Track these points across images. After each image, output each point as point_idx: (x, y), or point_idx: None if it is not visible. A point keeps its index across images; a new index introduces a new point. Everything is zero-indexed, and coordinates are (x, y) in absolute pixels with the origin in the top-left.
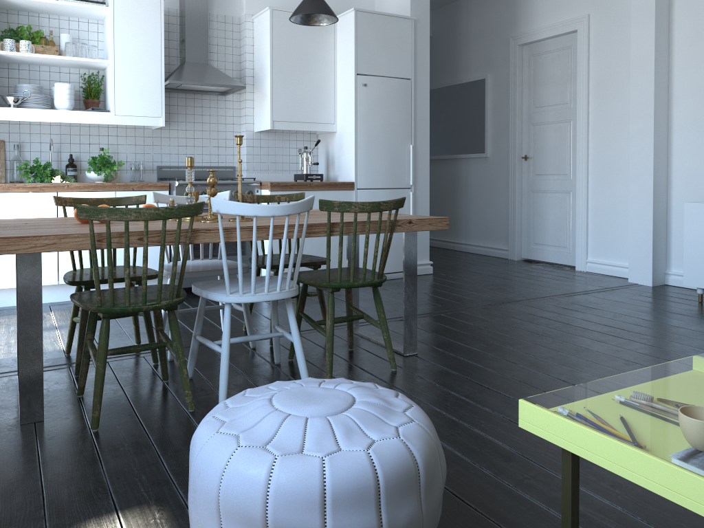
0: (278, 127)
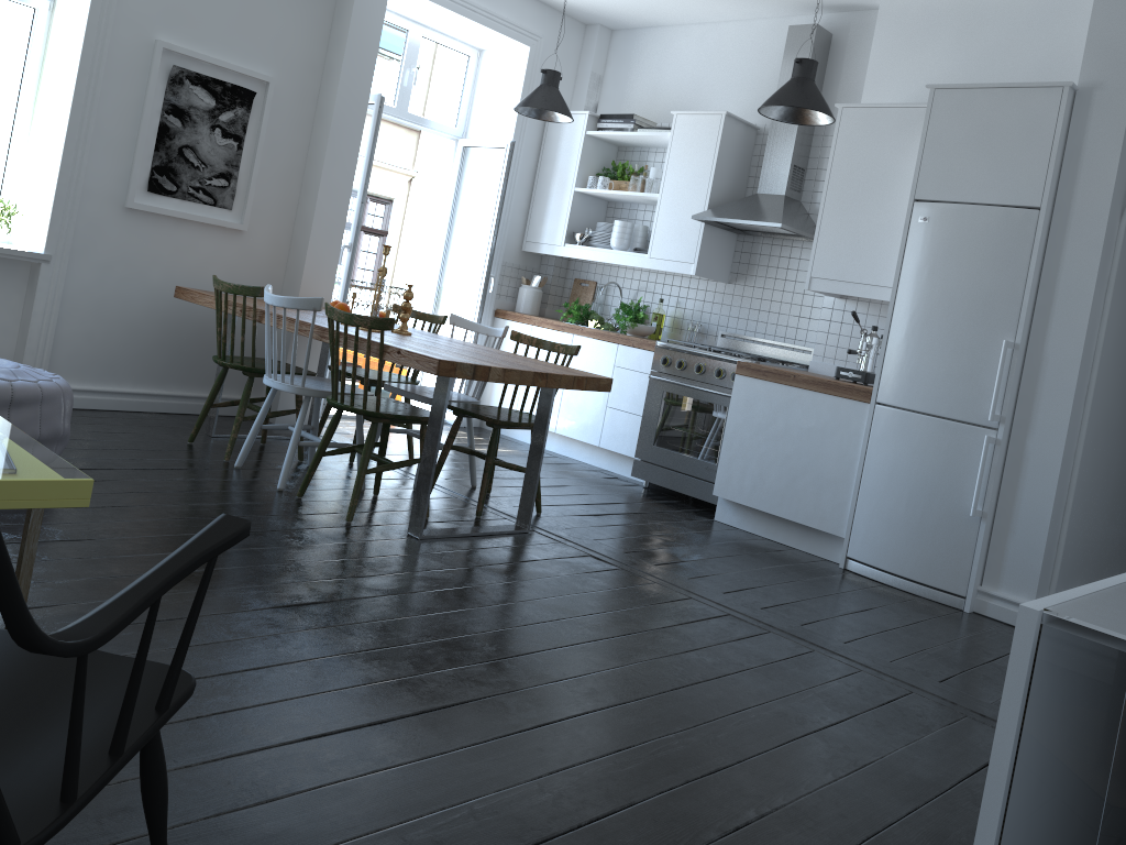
0: (817, 287)
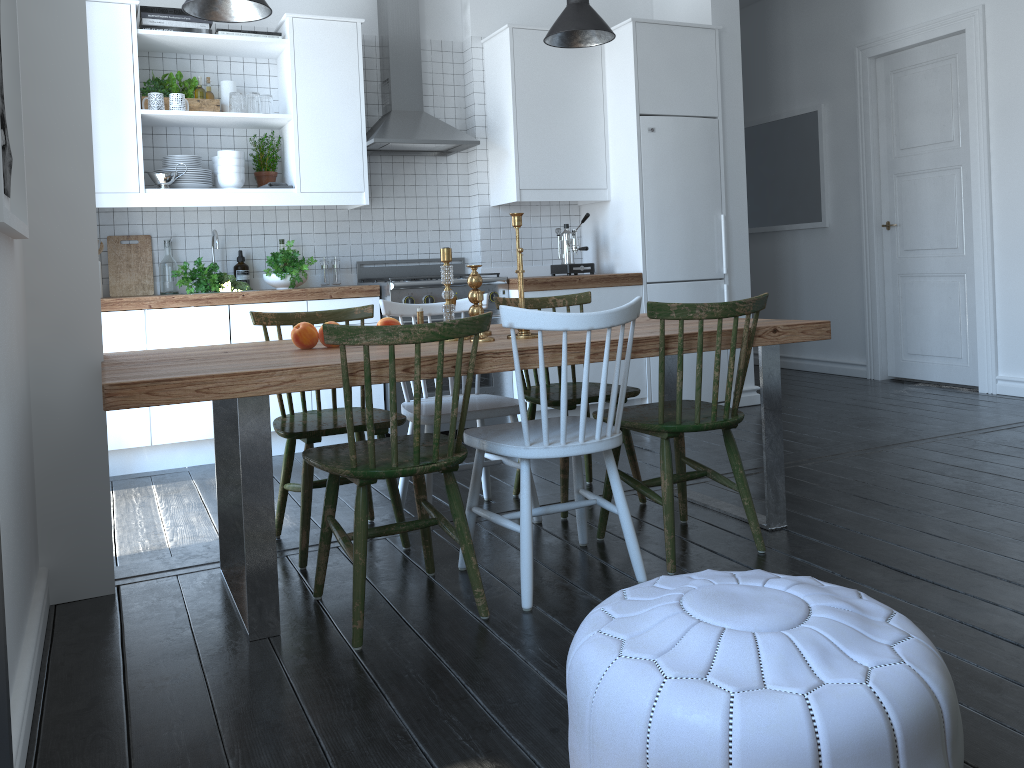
0: (528, 198)
